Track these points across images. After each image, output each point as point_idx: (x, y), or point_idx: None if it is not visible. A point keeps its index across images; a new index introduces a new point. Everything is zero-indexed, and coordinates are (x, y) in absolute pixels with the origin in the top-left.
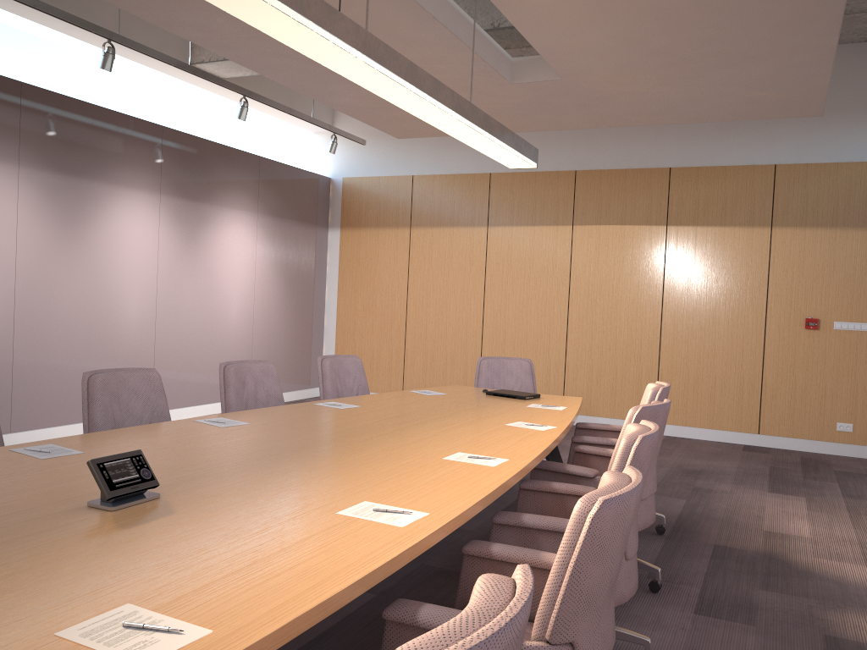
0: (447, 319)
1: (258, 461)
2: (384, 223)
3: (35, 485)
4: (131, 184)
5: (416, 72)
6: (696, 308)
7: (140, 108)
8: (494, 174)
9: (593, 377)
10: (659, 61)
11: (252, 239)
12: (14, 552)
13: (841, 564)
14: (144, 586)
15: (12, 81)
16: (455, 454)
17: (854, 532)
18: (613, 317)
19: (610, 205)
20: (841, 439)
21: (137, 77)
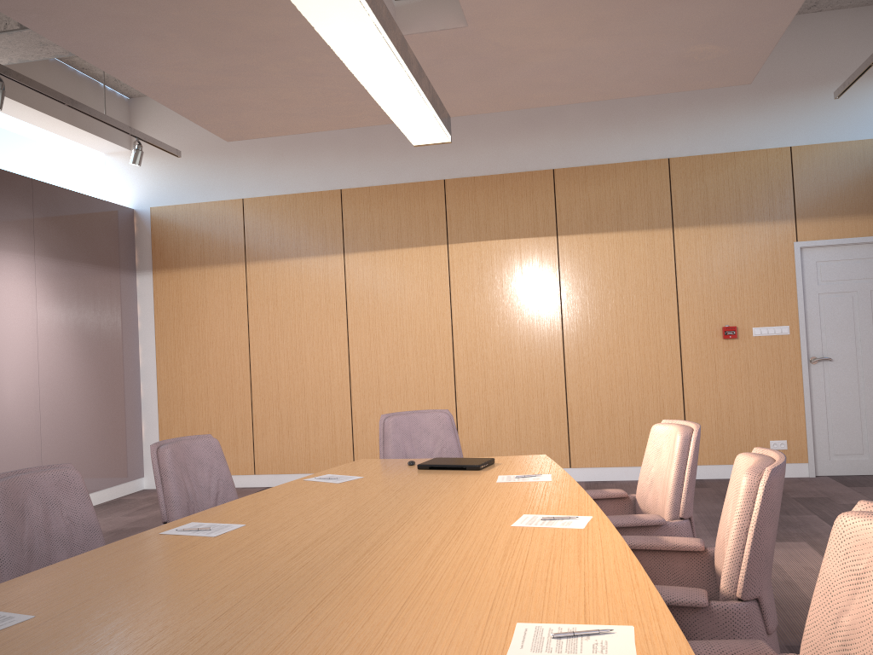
0: (304, 372)
1: None
2: (211, 259)
3: None
4: None
5: None
6: (601, 328)
7: None
8: (346, 190)
9: (492, 423)
10: None
11: (30, 290)
12: None
13: None
14: None
15: None
16: (517, 630)
17: None
18: (507, 348)
19: (490, 217)
20: None
21: None
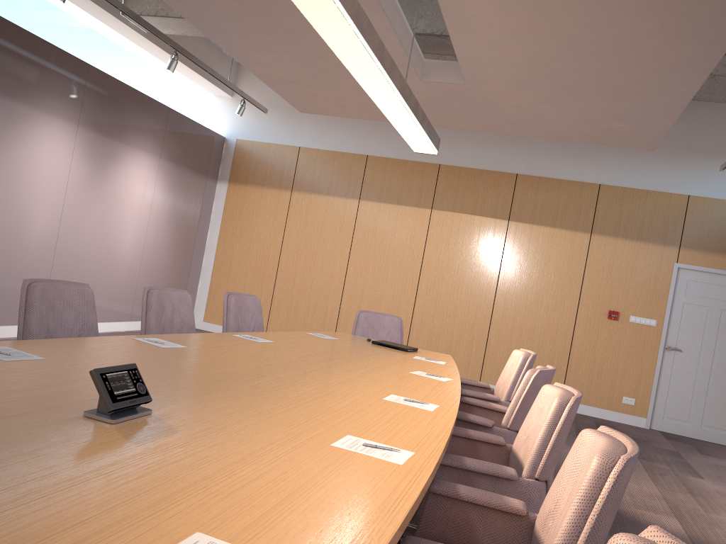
0: (314, 274)
1: (221, 385)
2: (269, 183)
3: (15, 388)
4: (53, 111)
5: (383, 51)
6: (524, 291)
7: (68, 45)
8: (371, 157)
9: (433, 338)
10: (551, 82)
11: (152, 179)
12: (36, 462)
13: (657, 515)
14: (201, 513)
15: None
16: (390, 395)
17: (657, 489)
18: (455, 290)
19: (465, 197)
20: (624, 410)
21: (70, 16)
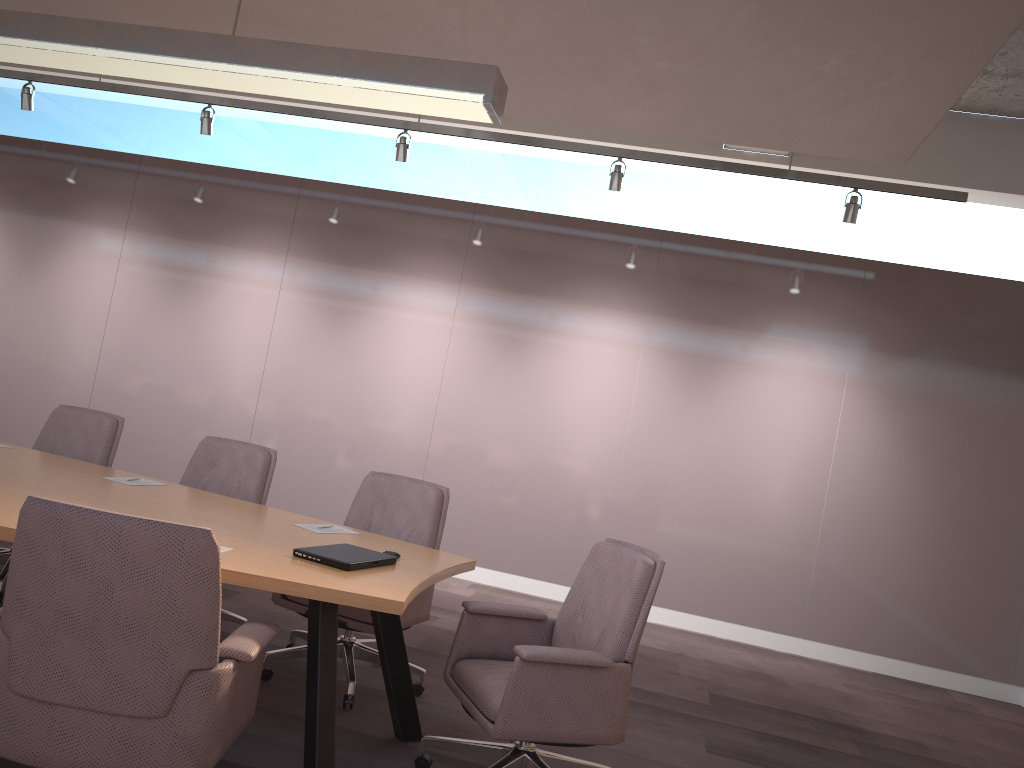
0: None
1: None
2: None
3: None
4: (602, 302)
5: (1, 17)
6: None
7: (669, 217)
8: None
9: None
10: None
11: (834, 386)
12: None
13: None
14: None
15: (466, 204)
16: None
17: None
18: None
19: None
20: None
21: (670, 180)
